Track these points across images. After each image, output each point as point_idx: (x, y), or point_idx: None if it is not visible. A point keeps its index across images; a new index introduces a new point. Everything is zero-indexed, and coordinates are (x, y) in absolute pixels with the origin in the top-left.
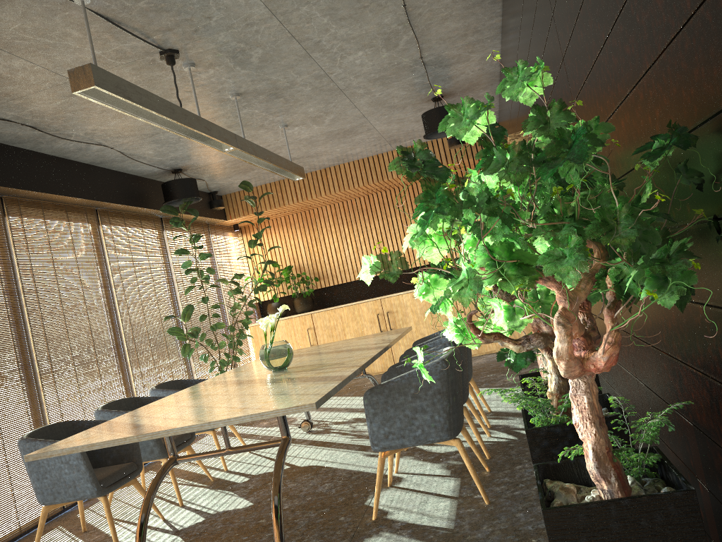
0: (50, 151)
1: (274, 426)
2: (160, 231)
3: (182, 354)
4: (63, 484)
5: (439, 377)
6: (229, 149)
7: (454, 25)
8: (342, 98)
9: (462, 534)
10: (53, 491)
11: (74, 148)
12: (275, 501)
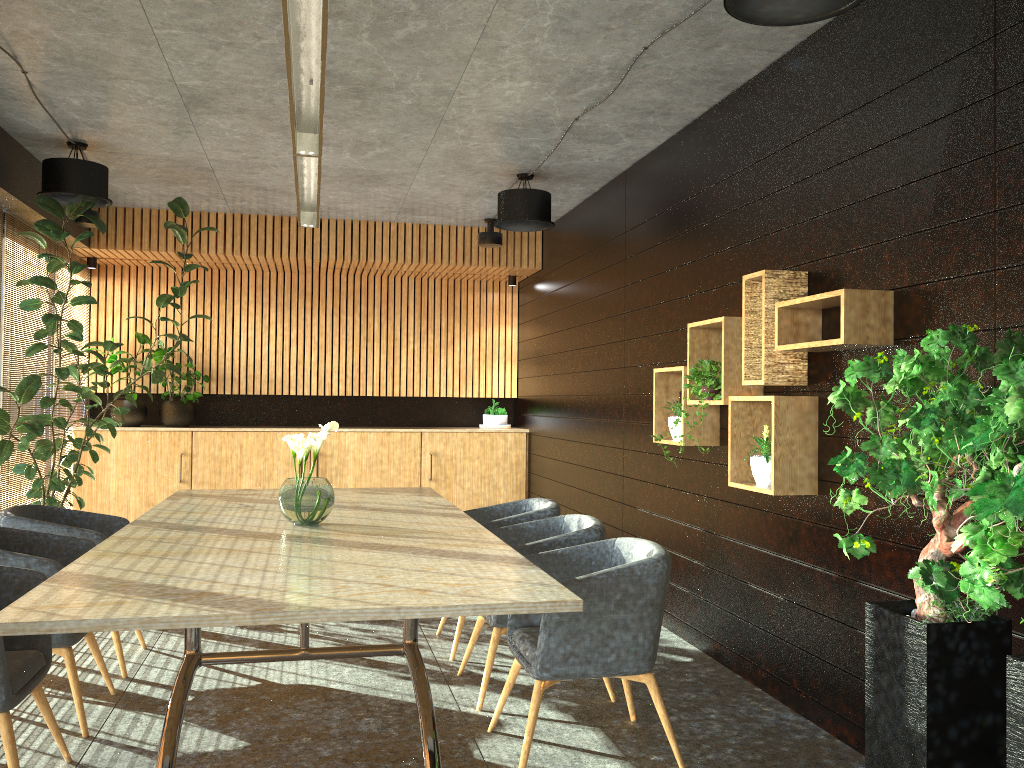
0: None
1: None
2: None
3: None
4: None
5: (657, 581)
6: (310, 153)
7: (657, 95)
8: (428, 131)
9: None
10: None
11: None
12: (432, 749)
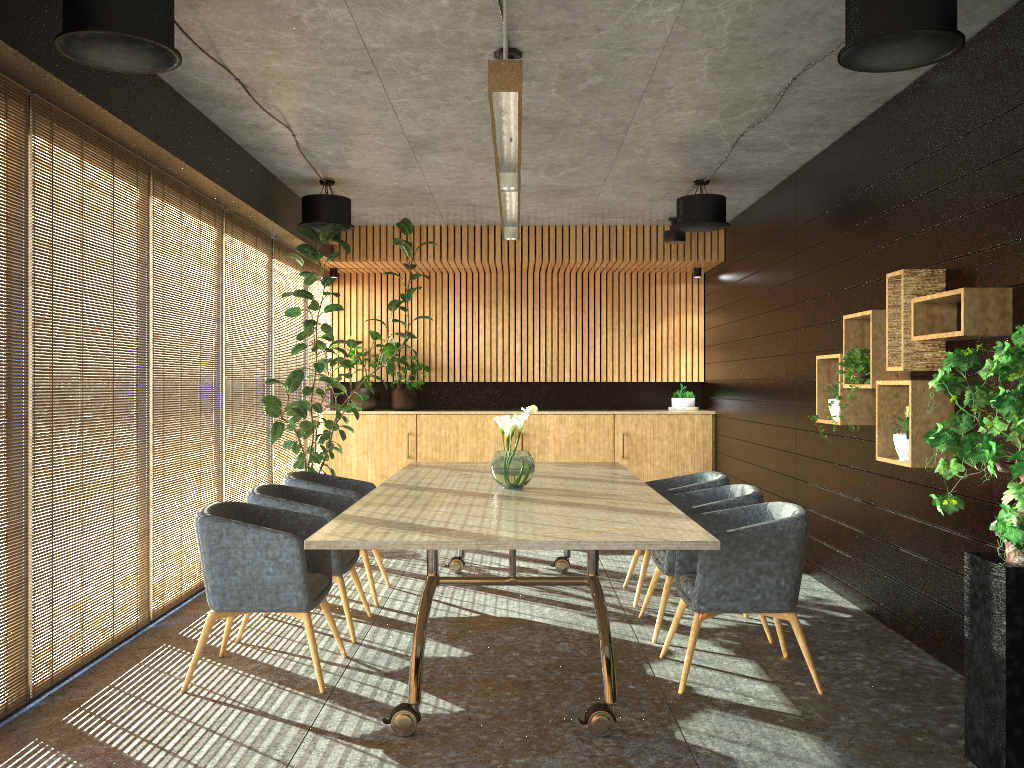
0: (219, 118)
1: (391, 558)
2: (270, 257)
3: (272, 436)
4: (259, 587)
5: (796, 536)
6: (511, 189)
7: (813, 112)
8: (610, 153)
9: (820, 722)
10: (242, 594)
11: (251, 123)
12: (607, 651)
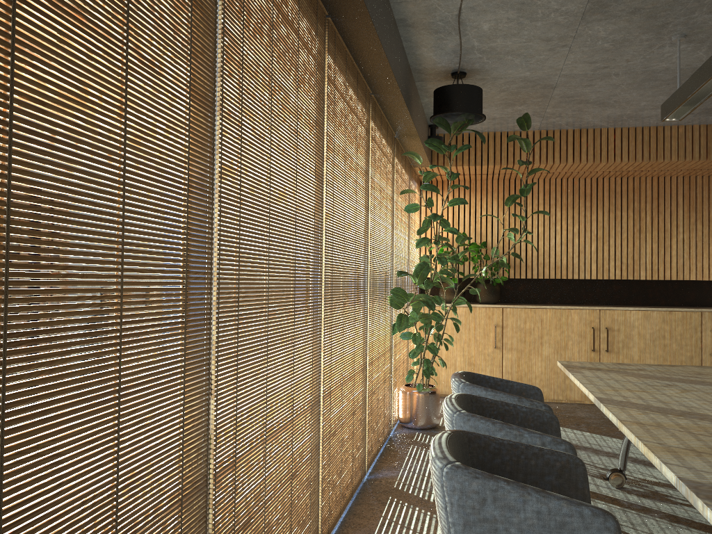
0: None
1: None
2: (393, 154)
3: (397, 327)
4: None
5: None
6: None
7: None
8: None
9: None
10: None
11: None
12: None
